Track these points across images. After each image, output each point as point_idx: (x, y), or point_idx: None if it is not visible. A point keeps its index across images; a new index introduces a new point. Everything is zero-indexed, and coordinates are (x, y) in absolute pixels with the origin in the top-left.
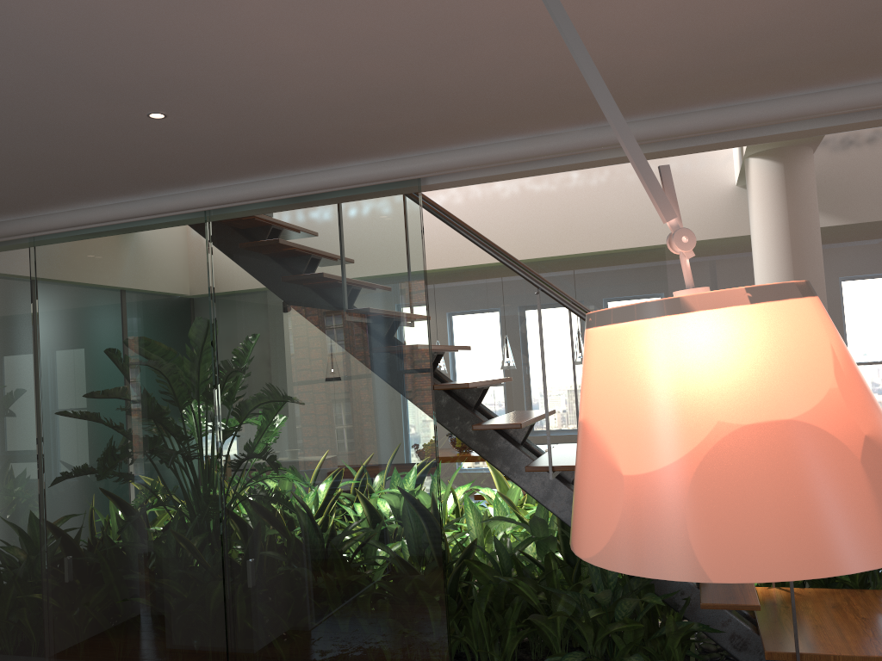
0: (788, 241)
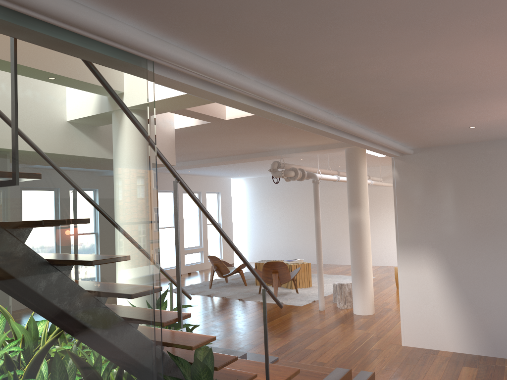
0: None
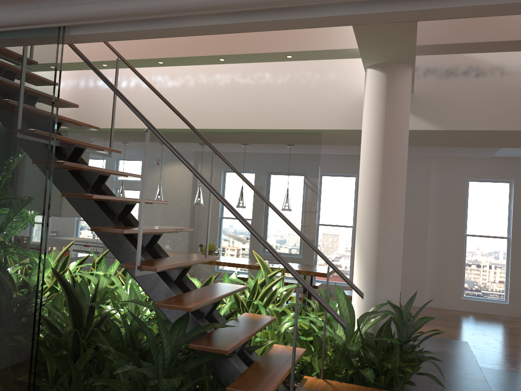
0: (383, 130)
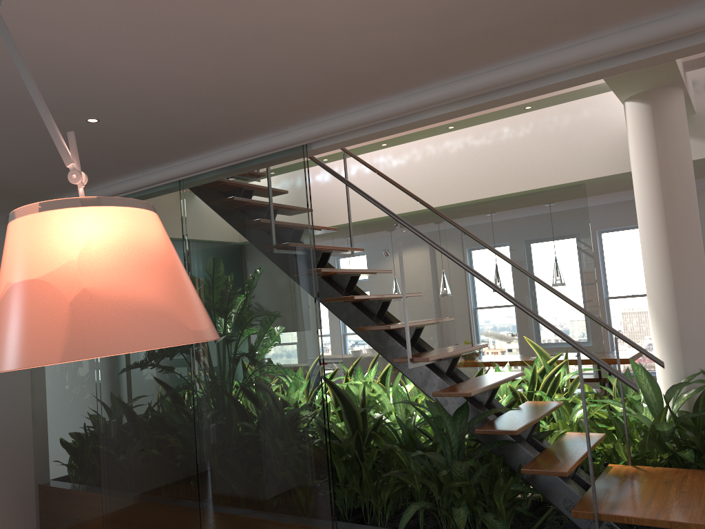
0: (657, 170)
